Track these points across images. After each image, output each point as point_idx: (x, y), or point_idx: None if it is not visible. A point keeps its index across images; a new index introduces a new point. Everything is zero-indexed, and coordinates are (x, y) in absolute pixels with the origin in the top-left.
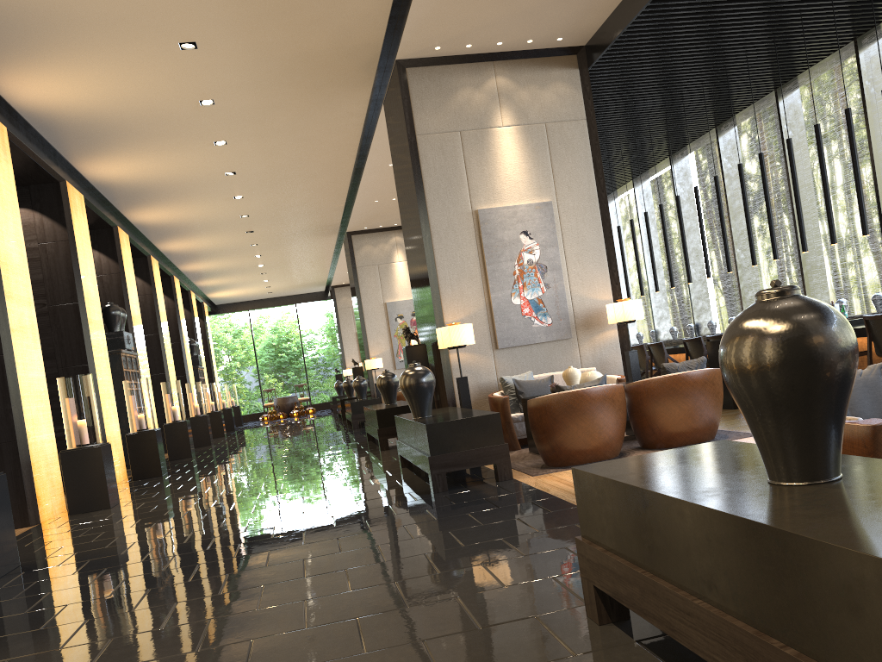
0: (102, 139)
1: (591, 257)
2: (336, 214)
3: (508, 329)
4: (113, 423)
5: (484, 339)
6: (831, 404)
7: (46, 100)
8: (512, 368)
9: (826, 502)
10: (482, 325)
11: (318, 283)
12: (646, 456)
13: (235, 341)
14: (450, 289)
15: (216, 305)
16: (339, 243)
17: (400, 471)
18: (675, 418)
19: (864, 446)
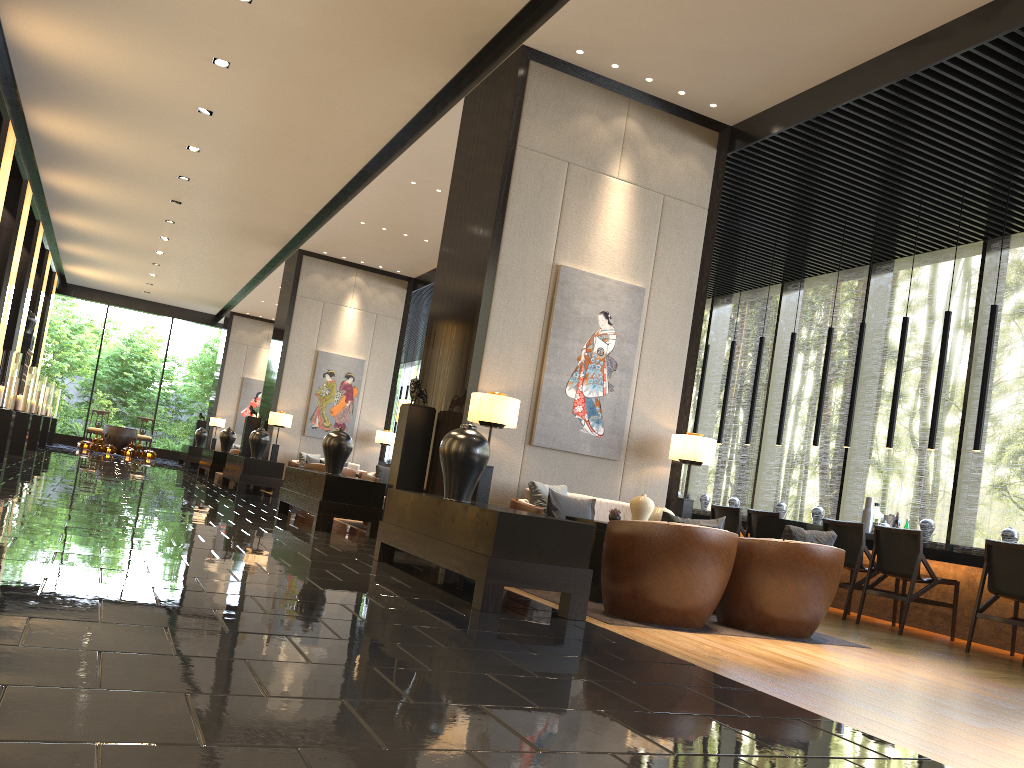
0: None
1: (667, 371)
2: (298, 221)
3: (551, 425)
4: None
5: (519, 427)
6: None
7: None
8: (540, 475)
9: None
10: (522, 409)
11: (214, 302)
12: None
13: (73, 337)
14: (498, 350)
15: (67, 284)
16: (276, 261)
17: (383, 566)
18: (787, 598)
19: None
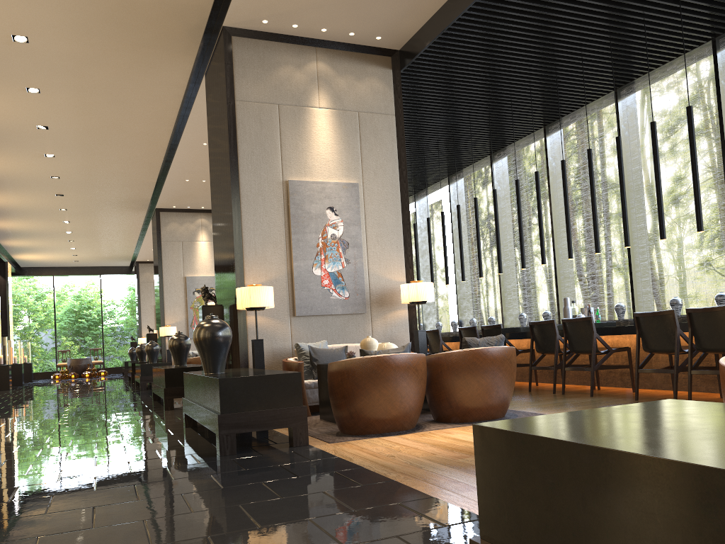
0: None
1: (389, 240)
2: (147, 189)
3: (307, 298)
4: None
5: (283, 305)
6: None
7: None
8: (307, 336)
9: None
10: (282, 291)
11: (124, 257)
12: (584, 414)
13: (37, 303)
14: (254, 252)
15: (21, 267)
16: (148, 220)
17: (184, 431)
18: (473, 393)
19: None
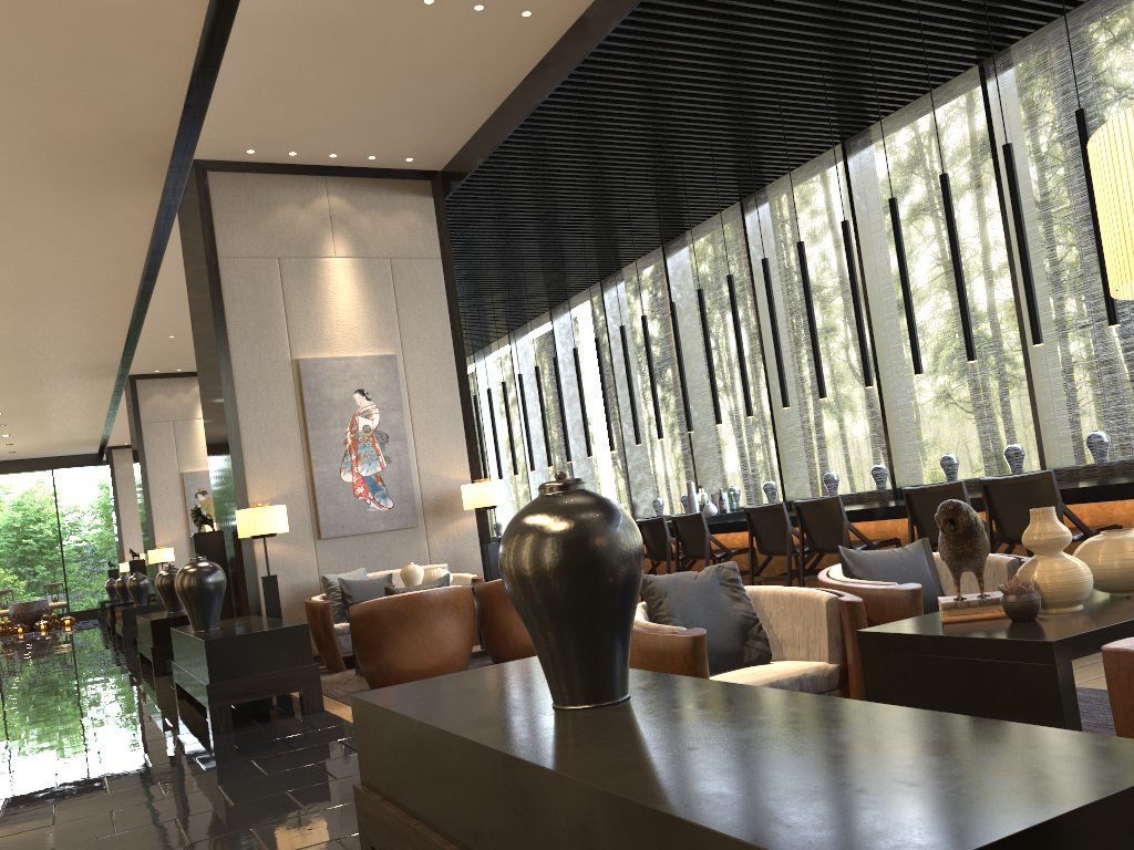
0: None
1: (444, 426)
2: (114, 349)
3: (336, 514)
4: None
5: (303, 525)
6: (612, 614)
7: None
8: (339, 564)
9: (595, 727)
10: (301, 507)
11: (88, 441)
12: (444, 678)
13: None
14: (259, 459)
15: None
16: (119, 389)
17: (175, 706)
18: None
19: (685, 659)
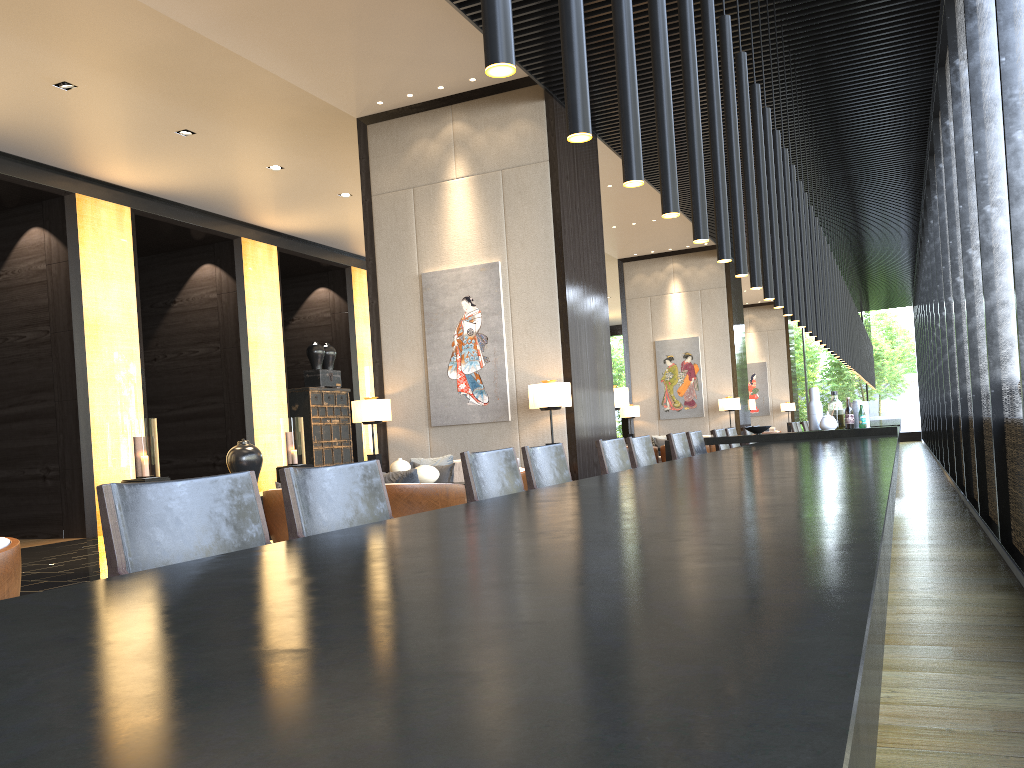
0: (238, 203)
1: (540, 326)
2: None
3: (442, 406)
4: (276, 455)
5: (420, 414)
6: None
7: (150, 182)
8: (445, 449)
9: None
10: (420, 399)
11: None
12: None
13: None
14: (392, 359)
15: None
16: None
17: None
18: None
19: None
